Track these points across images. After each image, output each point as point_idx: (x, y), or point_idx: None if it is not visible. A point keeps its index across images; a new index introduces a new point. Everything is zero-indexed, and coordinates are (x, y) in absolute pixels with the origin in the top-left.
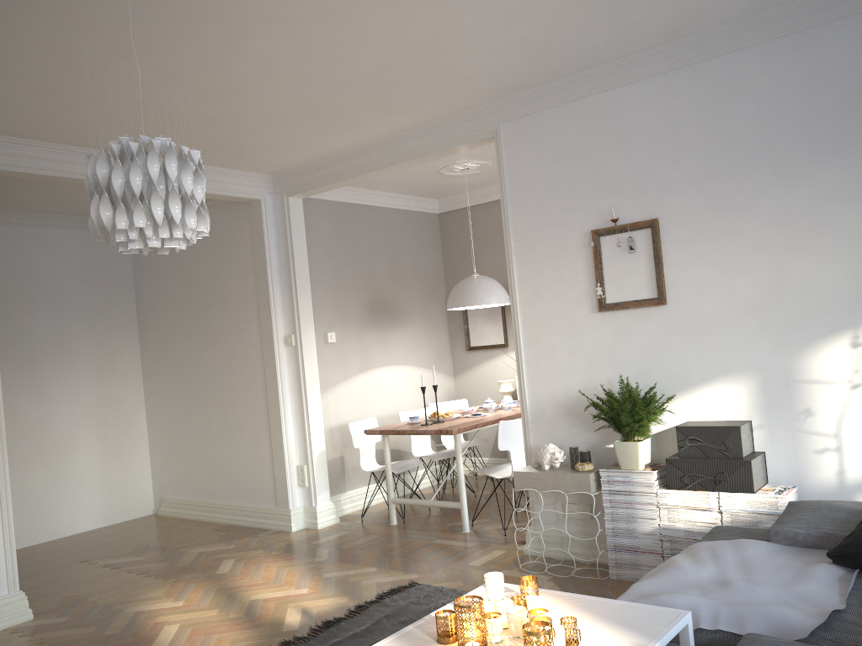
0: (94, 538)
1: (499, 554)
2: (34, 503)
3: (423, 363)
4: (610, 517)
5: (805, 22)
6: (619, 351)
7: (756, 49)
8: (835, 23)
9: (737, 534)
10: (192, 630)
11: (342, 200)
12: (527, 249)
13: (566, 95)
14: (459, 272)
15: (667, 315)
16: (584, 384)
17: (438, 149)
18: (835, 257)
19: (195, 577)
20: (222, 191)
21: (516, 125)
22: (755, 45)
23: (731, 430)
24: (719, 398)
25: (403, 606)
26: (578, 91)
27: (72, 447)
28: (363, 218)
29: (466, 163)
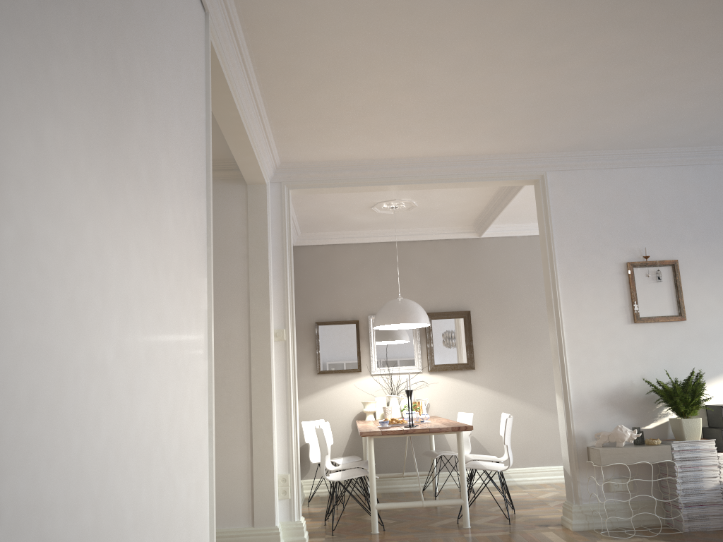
0: None
1: (554, 534)
2: None
3: None
4: (680, 480)
5: None
6: (650, 353)
7: None
8: None
9: None
10: None
11: None
12: (570, 270)
13: (607, 163)
14: (312, 301)
15: (686, 328)
16: (621, 379)
17: (483, 179)
18: None
19: None
20: (260, 163)
21: (560, 175)
22: None
23: None
24: None
25: None
26: (617, 162)
27: None
28: None
29: (404, 202)
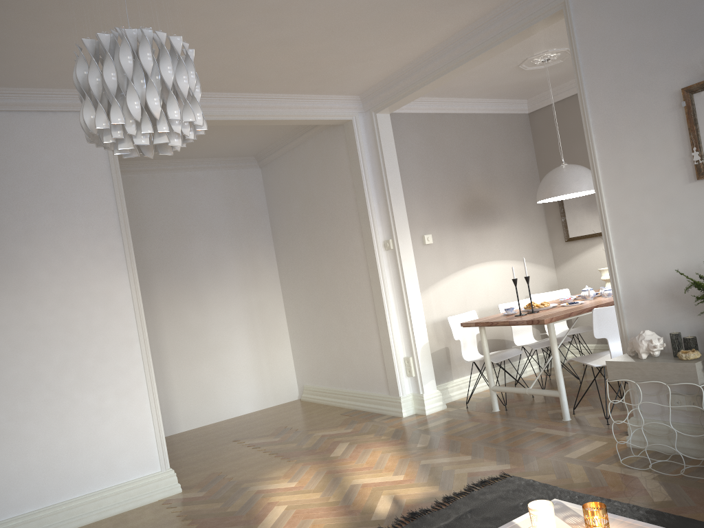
0: (249, 420)
1: (599, 446)
2: (204, 392)
3: (521, 257)
4: None
5: None
6: None
7: None
8: None
9: None
10: (295, 512)
11: (429, 111)
12: (607, 123)
13: None
14: (552, 167)
15: None
16: (684, 263)
17: (506, 36)
18: None
19: (313, 459)
20: (316, 116)
21: None
22: None
23: None
24: None
25: (490, 500)
26: None
27: (230, 346)
28: (451, 126)
29: (545, 53)
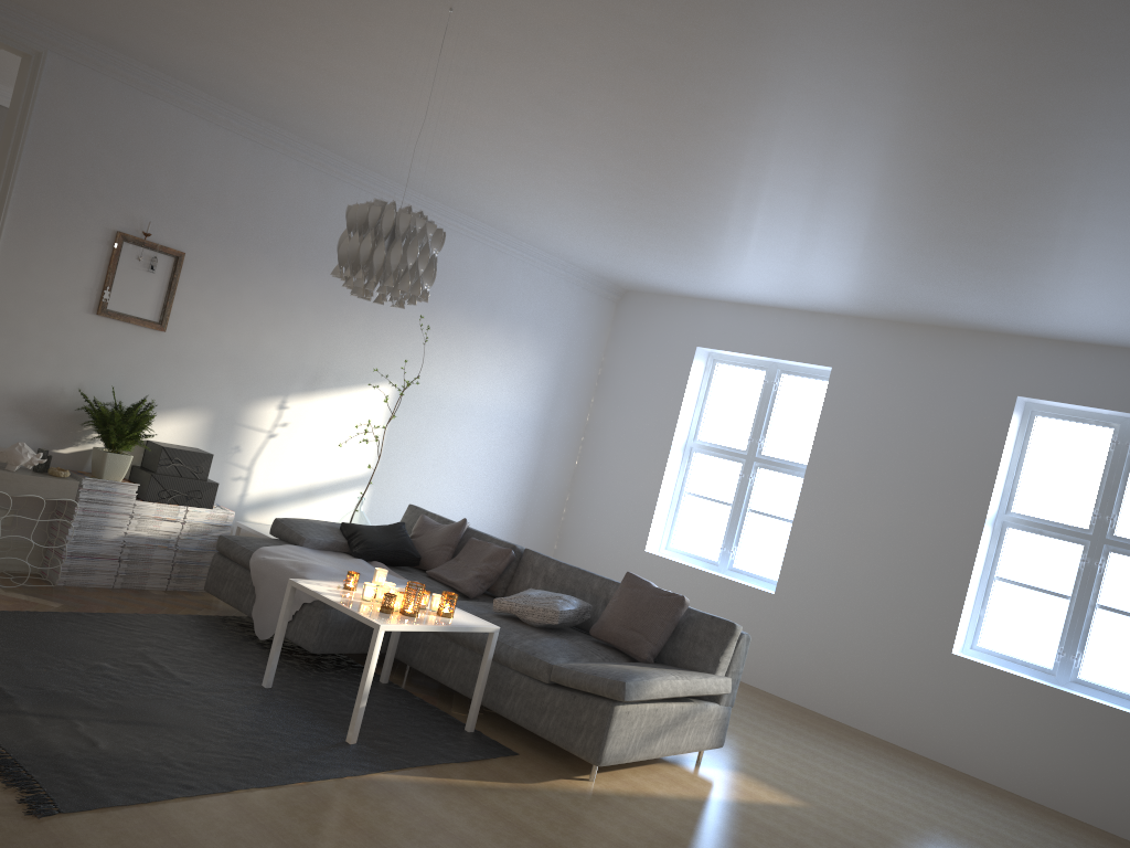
0: None
1: None
2: None
3: None
4: (77, 525)
5: (334, 171)
6: (103, 359)
7: (299, 165)
8: (345, 184)
9: (264, 541)
10: None
11: None
12: (31, 211)
13: (145, 84)
14: None
15: (162, 341)
16: (50, 382)
17: None
18: (291, 343)
19: None
20: None
21: (69, 67)
22: (300, 162)
23: (207, 457)
24: (179, 425)
25: None
26: (159, 90)
27: None
28: None
29: None
